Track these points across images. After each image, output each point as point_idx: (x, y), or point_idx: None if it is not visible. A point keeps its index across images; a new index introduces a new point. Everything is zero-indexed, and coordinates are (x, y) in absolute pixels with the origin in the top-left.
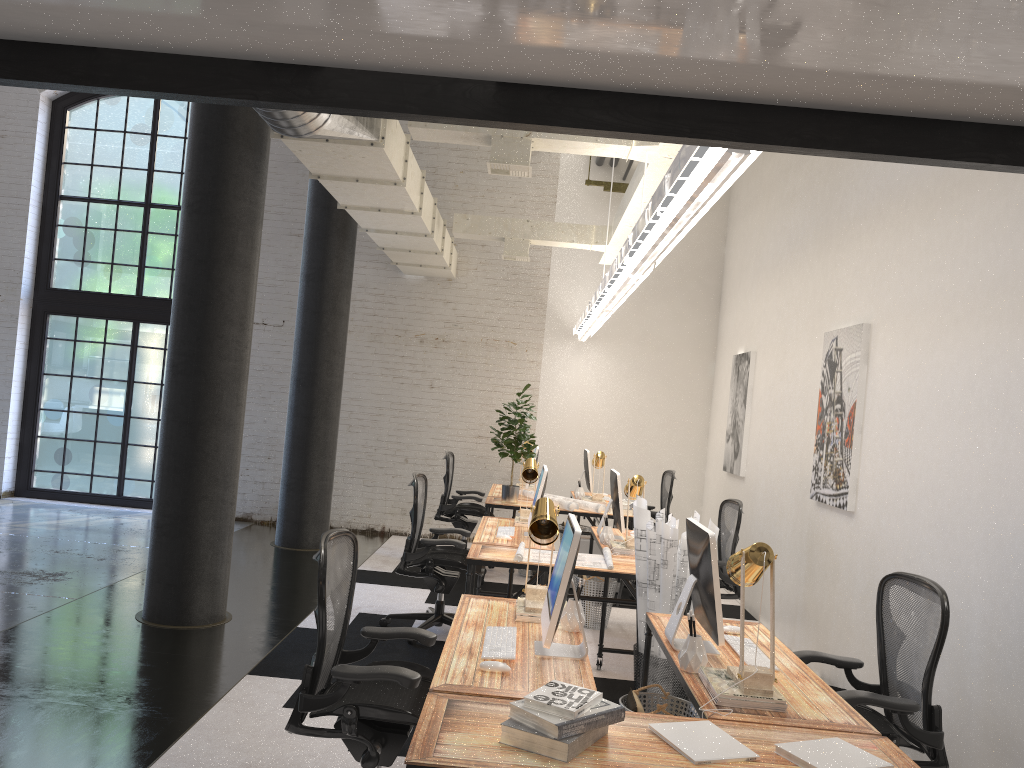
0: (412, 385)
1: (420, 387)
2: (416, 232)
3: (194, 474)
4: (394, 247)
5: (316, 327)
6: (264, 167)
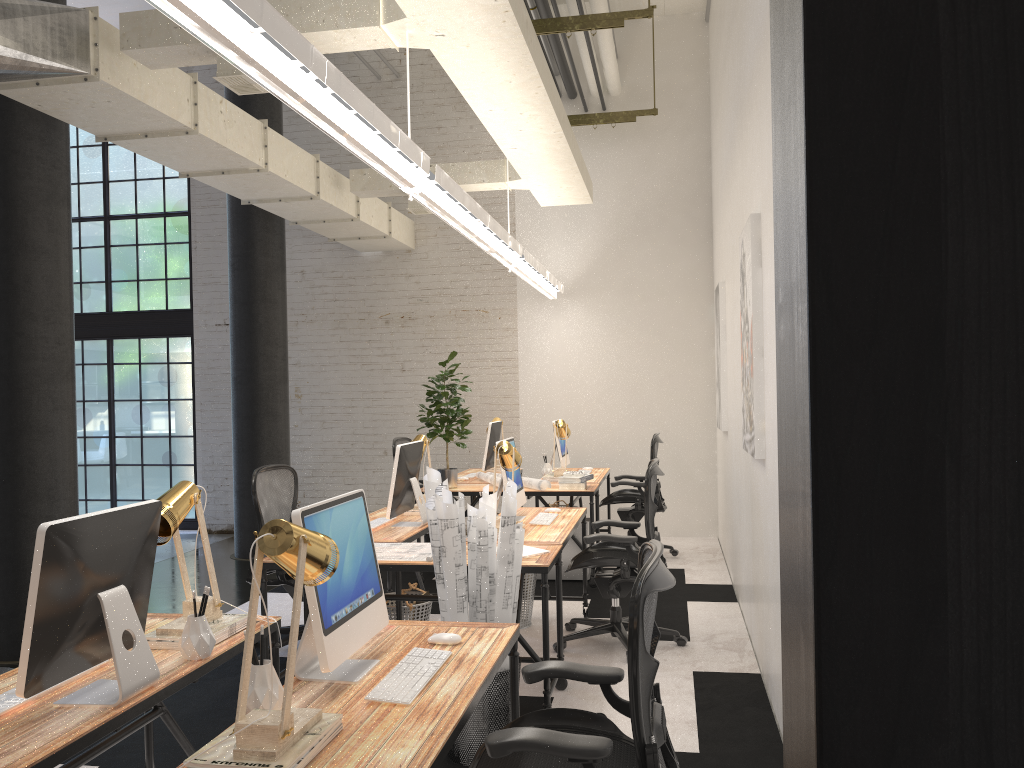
0: (382, 371)
1: (391, 372)
2: (299, 196)
3: (8, 491)
4: (306, 219)
5: (246, 319)
6: (56, 138)
